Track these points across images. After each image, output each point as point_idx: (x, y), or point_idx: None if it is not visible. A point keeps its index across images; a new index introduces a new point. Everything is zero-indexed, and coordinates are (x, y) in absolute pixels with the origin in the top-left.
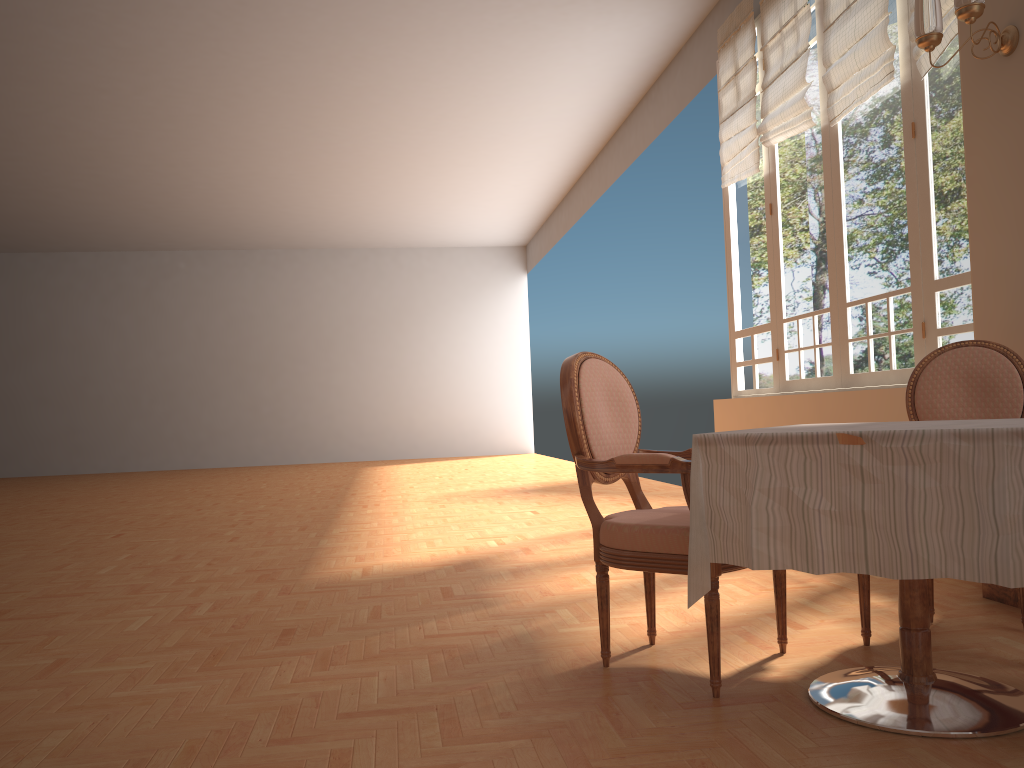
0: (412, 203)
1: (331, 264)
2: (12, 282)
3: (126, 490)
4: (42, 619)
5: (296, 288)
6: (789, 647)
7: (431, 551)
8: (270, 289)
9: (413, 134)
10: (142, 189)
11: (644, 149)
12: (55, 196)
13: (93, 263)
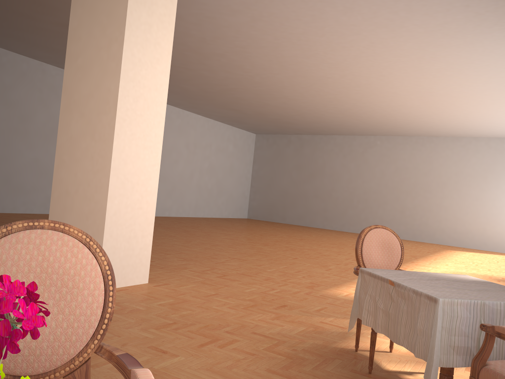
0: (489, 117)
1: (450, 144)
2: (311, 147)
3: (329, 240)
4: (230, 280)
5: (430, 156)
6: None
7: None
8: (417, 155)
9: (475, 86)
10: (354, 112)
11: None
12: (322, 115)
13: (342, 140)
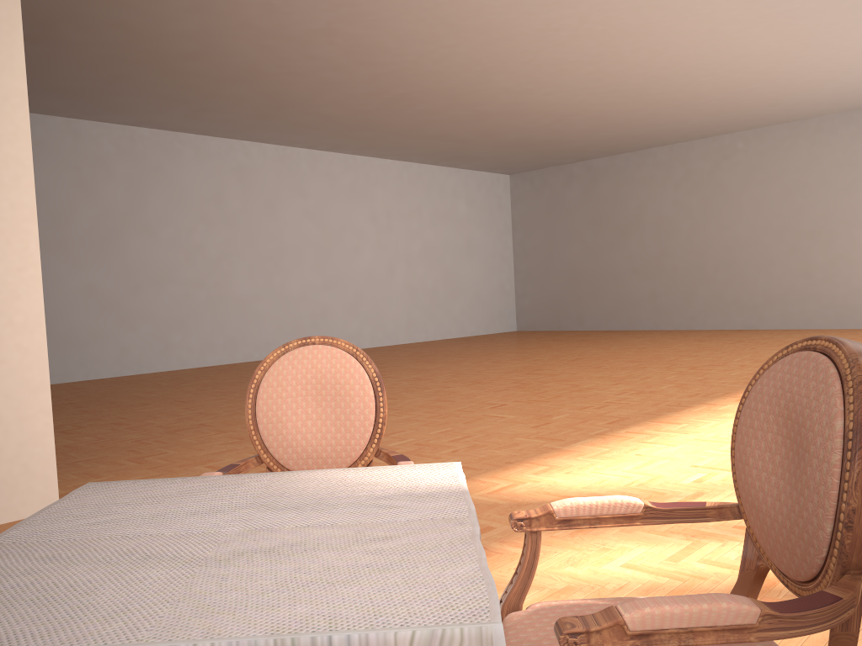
0: None
1: None
2: (611, 179)
3: (636, 353)
4: None
5: (852, 151)
6: None
7: (615, 475)
8: (824, 156)
9: None
10: (658, 92)
11: None
12: (601, 112)
13: (668, 155)
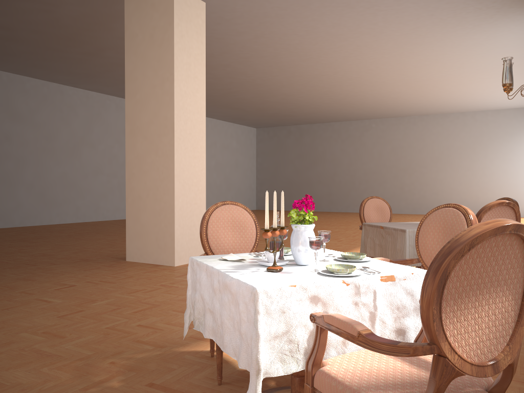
0: (470, 94)
1: (440, 121)
2: (310, 135)
3: (336, 220)
4: None
5: (422, 133)
6: None
7: None
8: (410, 134)
9: (452, 71)
10: (348, 101)
11: None
12: (319, 106)
13: (339, 126)
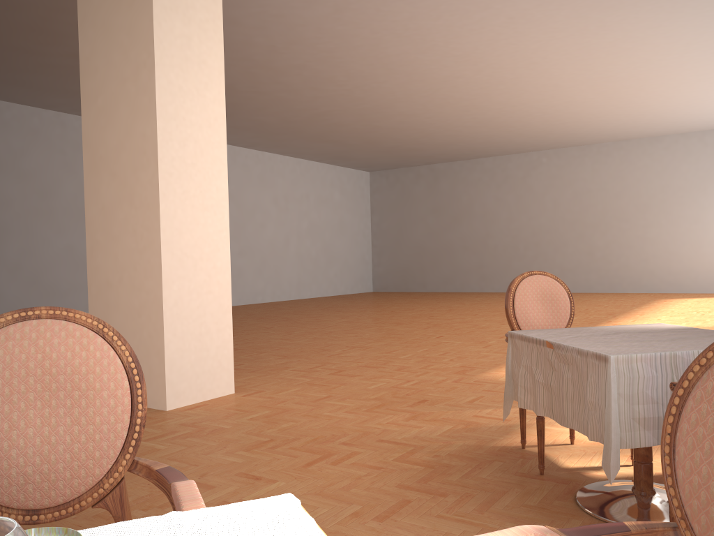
0: (697, 101)
1: (648, 149)
2: (449, 179)
3: (489, 306)
4: (348, 377)
5: (621, 168)
6: None
7: None
8: (602, 171)
9: (670, 59)
10: (503, 121)
11: None
12: (458, 131)
13: (492, 164)
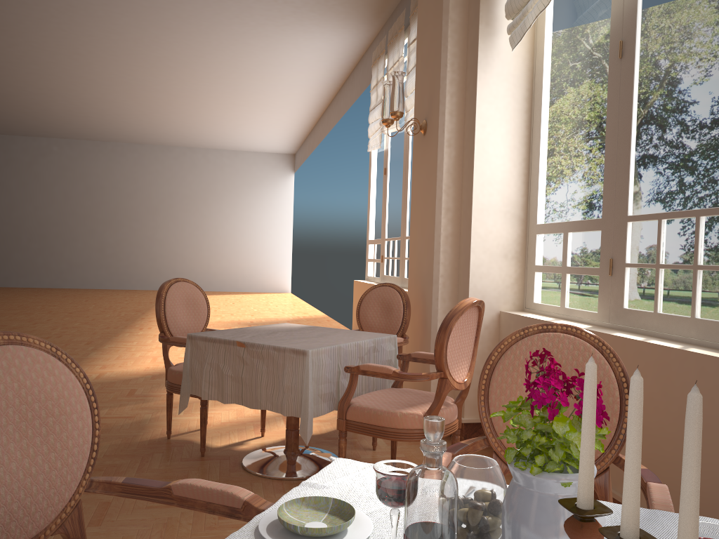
0: (211, 123)
1: (160, 156)
2: None
3: None
4: None
5: (135, 170)
6: (269, 433)
7: (149, 365)
8: (116, 170)
9: (201, 85)
10: (21, 100)
11: (346, 112)
12: None
13: None
